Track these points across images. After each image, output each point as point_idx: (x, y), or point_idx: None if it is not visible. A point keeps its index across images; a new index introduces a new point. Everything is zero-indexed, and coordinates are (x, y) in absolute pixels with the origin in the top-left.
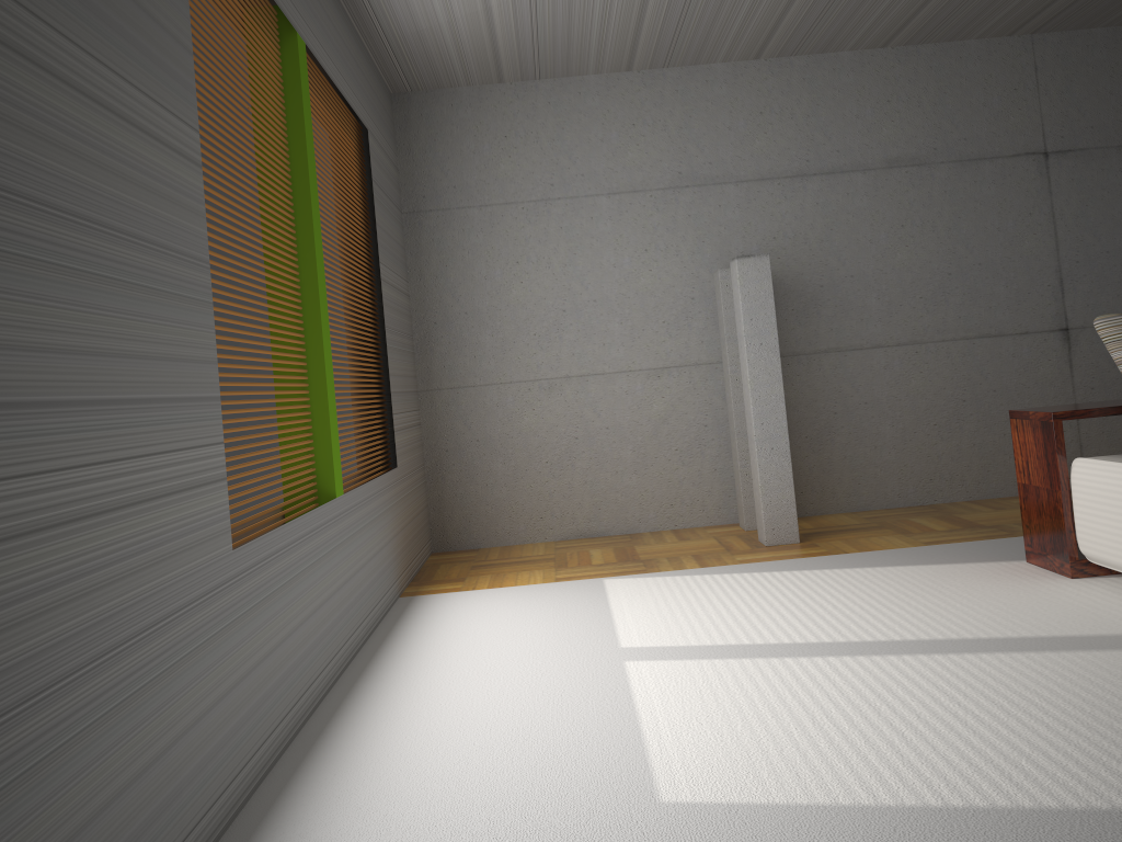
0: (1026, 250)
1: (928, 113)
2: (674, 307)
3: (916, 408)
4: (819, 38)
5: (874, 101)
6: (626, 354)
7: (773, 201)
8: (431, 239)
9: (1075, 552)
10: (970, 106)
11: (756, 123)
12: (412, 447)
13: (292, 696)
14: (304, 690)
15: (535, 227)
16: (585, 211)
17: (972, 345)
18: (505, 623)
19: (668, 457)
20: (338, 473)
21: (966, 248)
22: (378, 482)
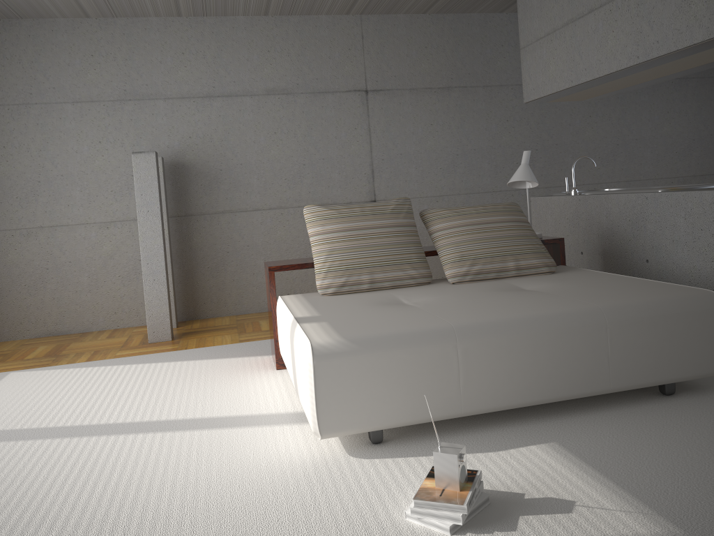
0: (352, 151)
1: (294, 60)
2: (119, 181)
3: (280, 249)
4: (215, 7)
5: (259, 50)
6: (84, 212)
7: (190, 112)
8: None
9: (279, 353)
10: (321, 58)
11: (179, 60)
12: None
13: None
14: None
15: (18, 123)
16: (56, 113)
17: None
18: None
19: (114, 281)
20: None
21: (315, 148)
22: None
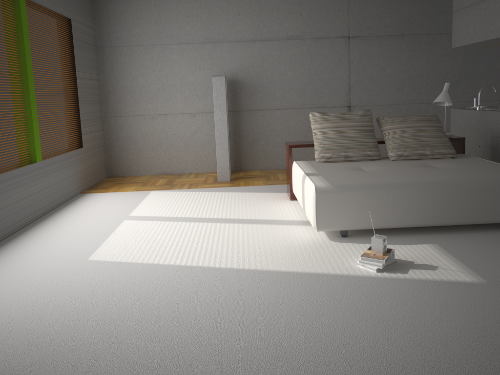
0: (337, 75)
1: (305, 18)
2: (201, 90)
3: (290, 133)
4: None
5: (284, 12)
6: (182, 107)
7: (241, 50)
8: (108, 58)
9: (292, 191)
10: (321, 16)
11: (237, 18)
12: (95, 139)
13: (5, 226)
14: (12, 224)
15: (148, 55)
16: (168, 50)
17: (313, 110)
18: (103, 205)
19: (197, 146)
20: (38, 153)
21: (315, 73)
22: (68, 154)
